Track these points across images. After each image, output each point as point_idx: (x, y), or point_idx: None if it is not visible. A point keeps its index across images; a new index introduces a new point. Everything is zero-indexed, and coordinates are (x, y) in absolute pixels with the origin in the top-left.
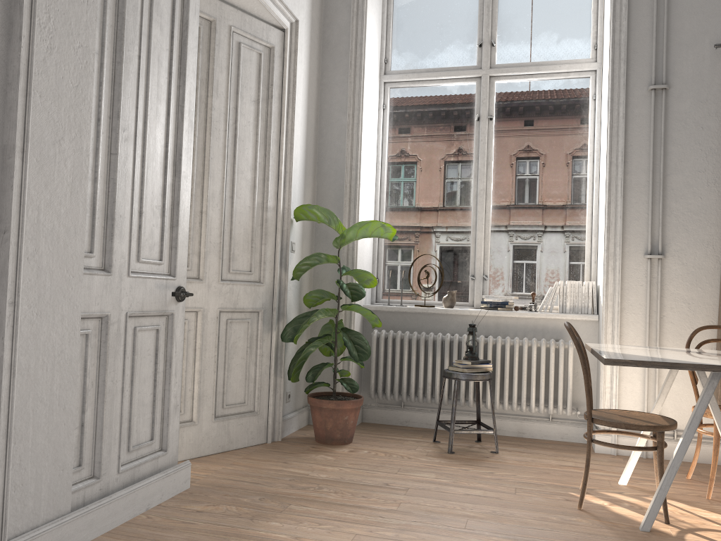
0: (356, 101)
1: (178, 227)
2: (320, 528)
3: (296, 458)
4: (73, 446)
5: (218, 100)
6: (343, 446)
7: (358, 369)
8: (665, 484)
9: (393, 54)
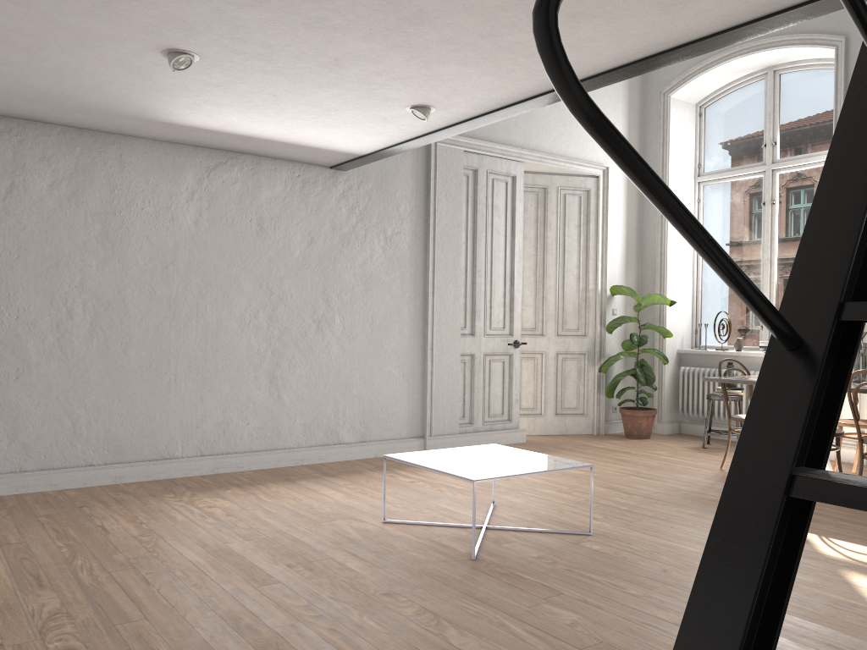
0: None
1: (513, 311)
2: (563, 456)
3: (597, 440)
4: (459, 407)
5: (551, 232)
6: (637, 439)
7: (673, 395)
8: None
9: (705, 159)
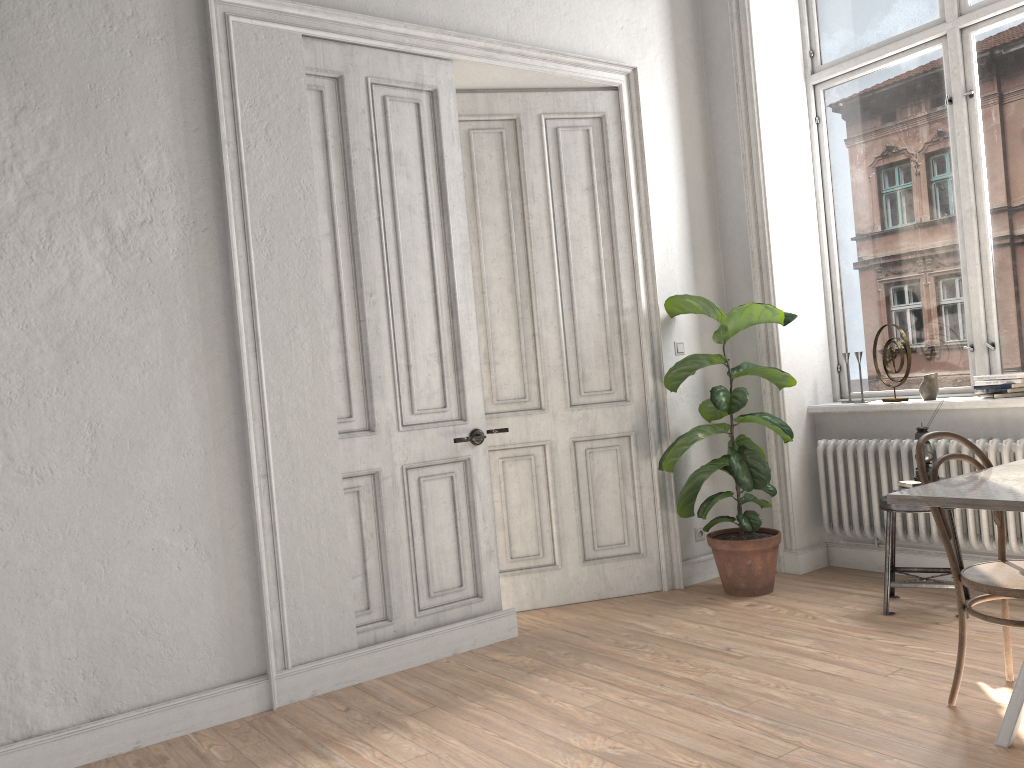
0: (752, 134)
1: (462, 369)
2: (580, 689)
3: (668, 611)
4: (352, 592)
5: (536, 205)
6: (748, 599)
7: (810, 494)
8: (1021, 679)
9: (822, 40)
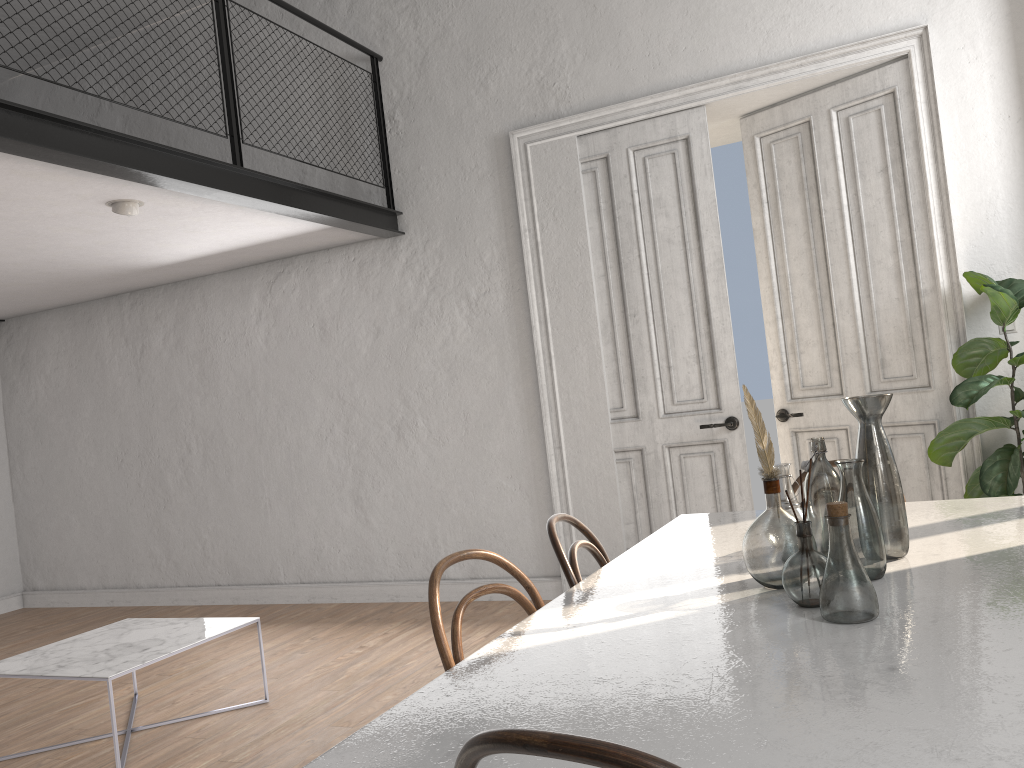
0: None
1: (716, 366)
2: None
3: None
4: (621, 533)
5: (828, 199)
6: None
7: None
8: None
9: None
